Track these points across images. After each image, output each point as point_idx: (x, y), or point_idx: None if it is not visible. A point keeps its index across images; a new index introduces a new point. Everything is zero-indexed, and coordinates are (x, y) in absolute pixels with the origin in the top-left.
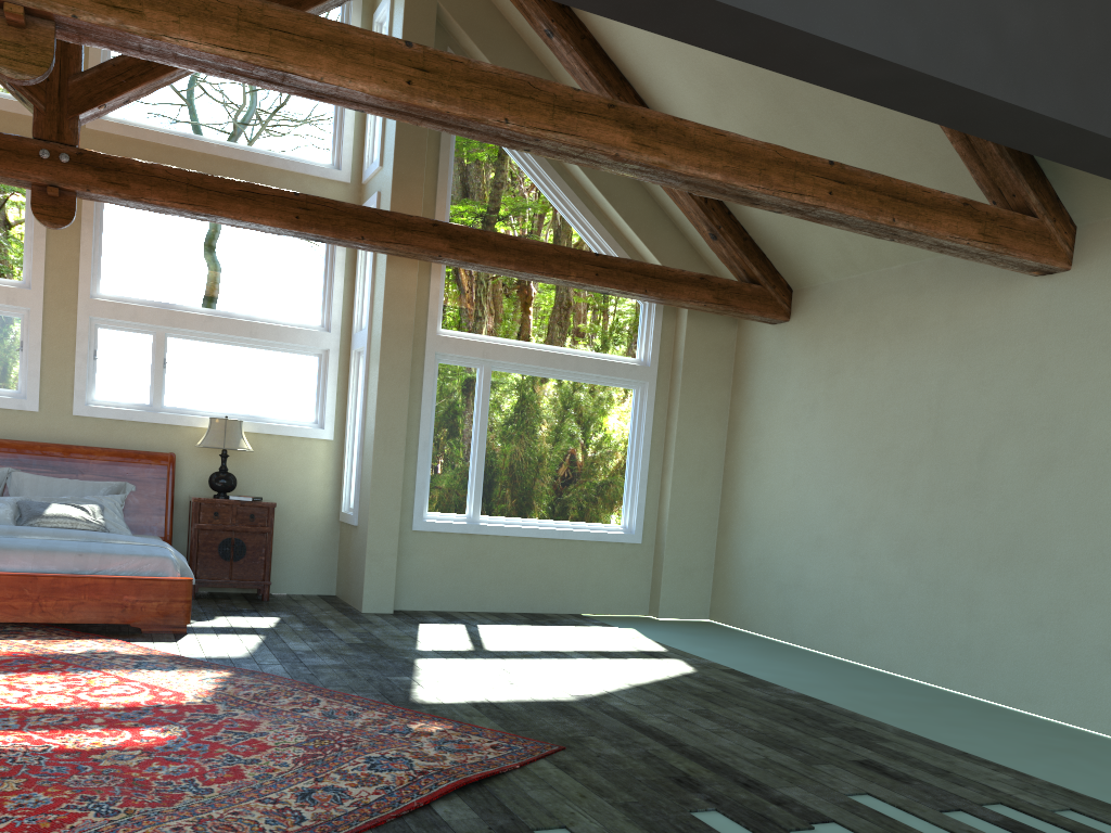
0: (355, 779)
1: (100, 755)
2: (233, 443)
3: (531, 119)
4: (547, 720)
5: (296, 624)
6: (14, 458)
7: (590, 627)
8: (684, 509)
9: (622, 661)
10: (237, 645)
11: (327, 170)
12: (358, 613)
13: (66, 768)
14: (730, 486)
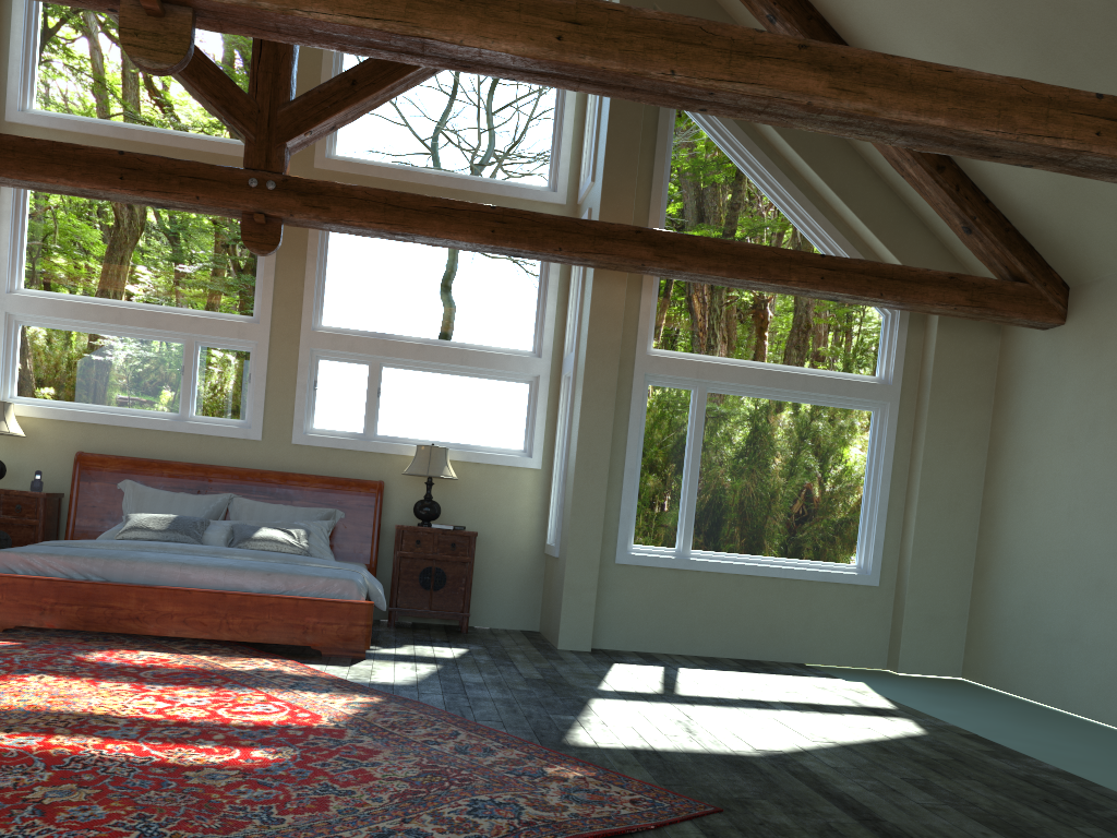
0: (446, 823)
1: (194, 772)
2: (437, 470)
3: (702, 69)
4: (714, 776)
5: (482, 656)
6: (236, 484)
7: (810, 678)
8: (930, 547)
9: (835, 716)
10: (408, 673)
11: (542, 193)
12: (553, 649)
13: (151, 783)
14: (989, 521)
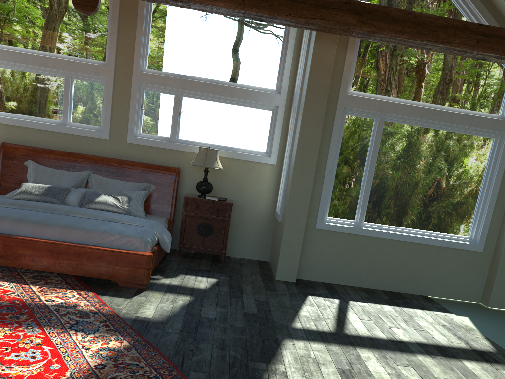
0: None
1: None
2: (210, 163)
3: None
4: None
5: (224, 287)
6: (93, 166)
7: (433, 312)
8: None
9: (455, 362)
10: (166, 307)
11: None
12: (272, 280)
13: None
14: None
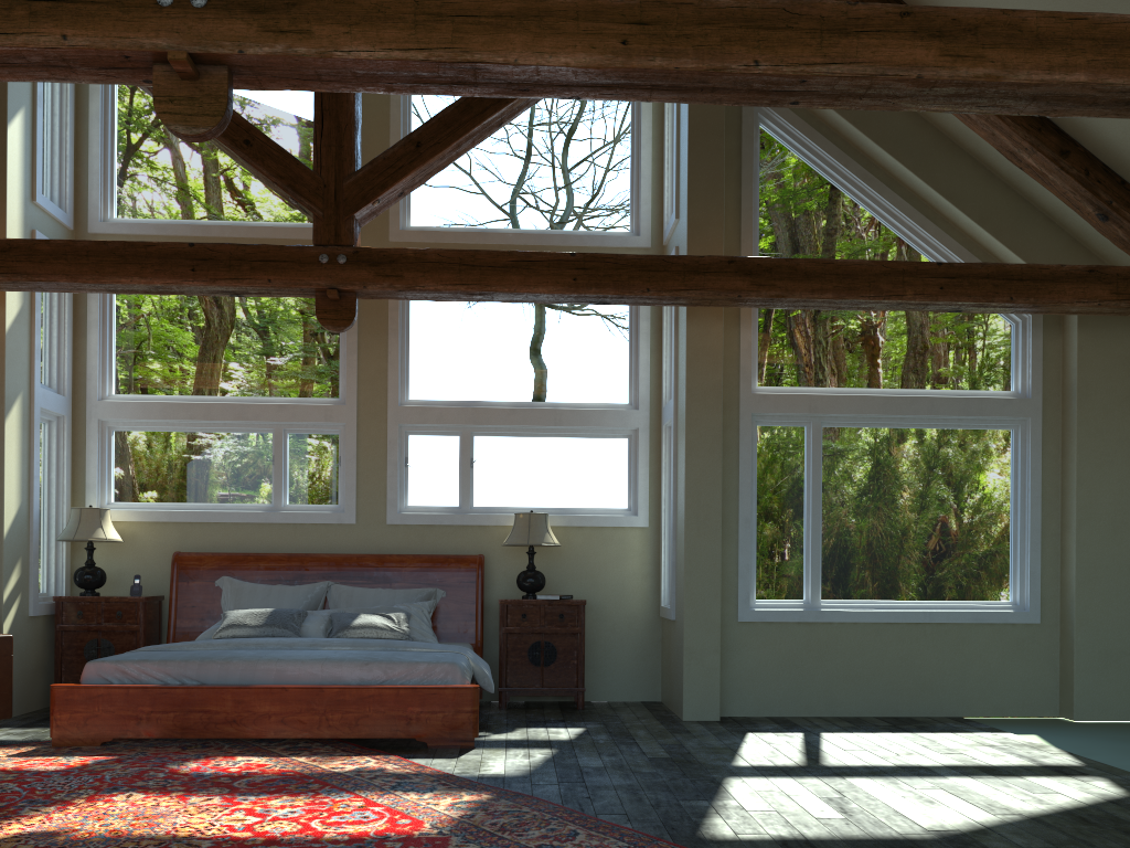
0: None
1: None
2: (538, 537)
3: (790, 55)
4: None
5: (600, 735)
6: (333, 571)
7: (973, 733)
8: (1097, 574)
9: (1013, 779)
10: (520, 761)
11: (625, 238)
12: (678, 721)
13: None
14: None
